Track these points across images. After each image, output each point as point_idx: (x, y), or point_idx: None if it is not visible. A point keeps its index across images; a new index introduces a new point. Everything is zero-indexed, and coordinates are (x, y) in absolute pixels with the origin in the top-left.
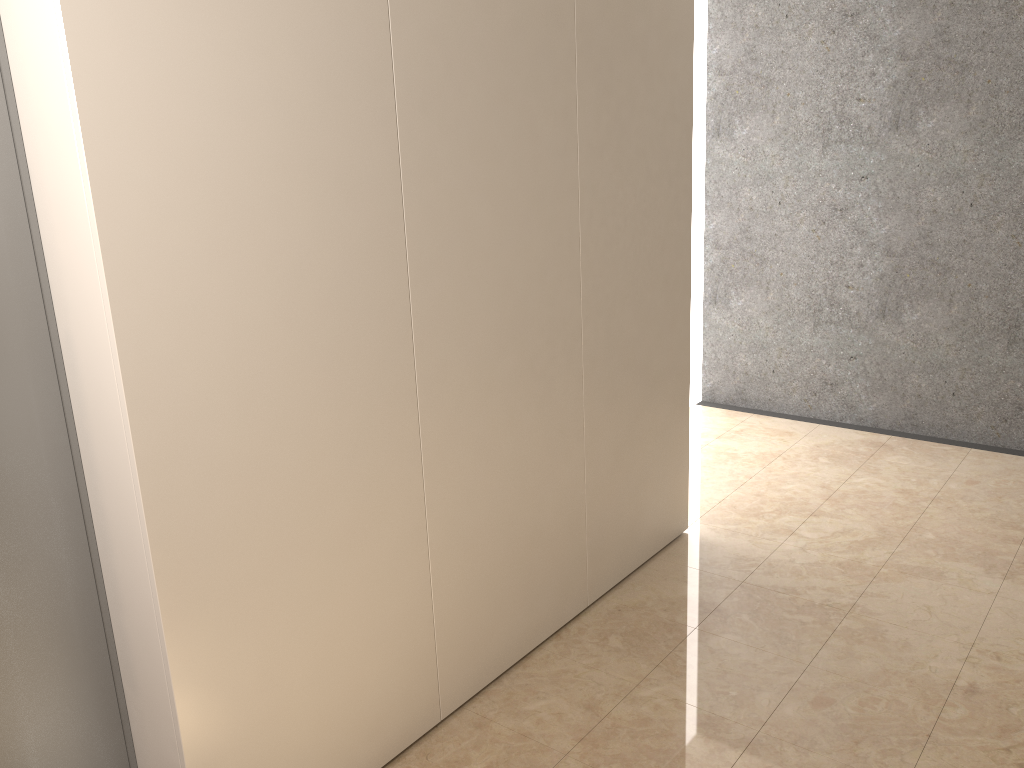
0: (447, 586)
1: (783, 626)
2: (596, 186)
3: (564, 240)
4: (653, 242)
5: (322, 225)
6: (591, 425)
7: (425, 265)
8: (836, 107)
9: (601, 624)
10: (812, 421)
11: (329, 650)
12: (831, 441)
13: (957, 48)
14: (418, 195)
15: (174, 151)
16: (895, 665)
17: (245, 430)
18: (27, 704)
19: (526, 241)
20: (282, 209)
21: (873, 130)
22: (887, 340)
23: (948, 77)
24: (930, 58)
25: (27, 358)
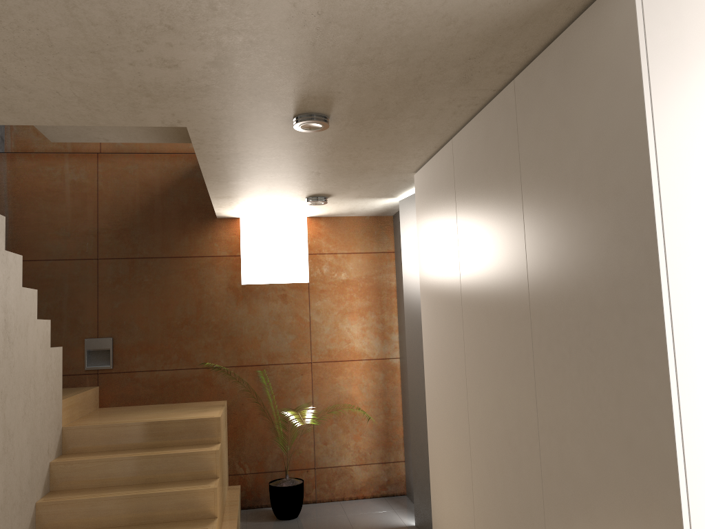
0: None
1: None
2: (542, 314)
3: (523, 354)
4: (604, 385)
5: (447, 321)
6: None
7: (468, 347)
8: None
9: None
10: None
11: (451, 506)
12: None
13: None
14: (465, 311)
15: (427, 293)
16: None
17: (436, 391)
18: None
19: (503, 347)
20: (440, 313)
21: None
22: None
23: None
24: None
25: None
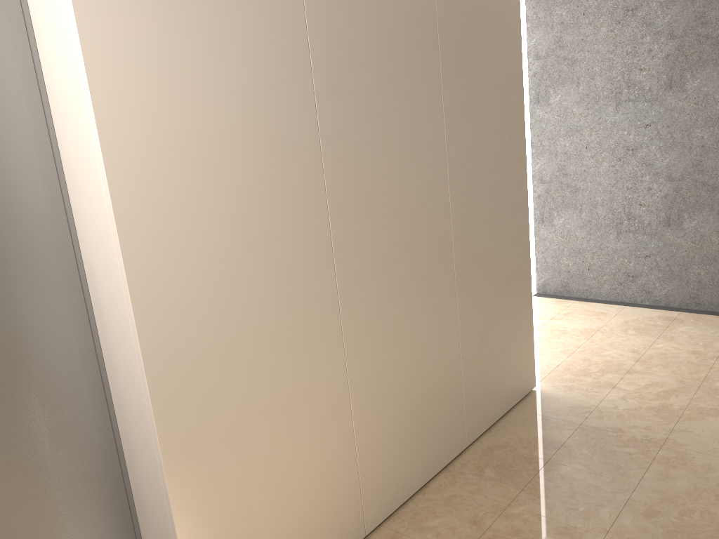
0: (366, 436)
1: (614, 457)
2: (458, 141)
3: (437, 181)
4: (500, 179)
5: (266, 178)
6: (463, 314)
7: (340, 203)
8: (624, 76)
9: (478, 460)
10: (620, 304)
11: (284, 487)
12: (635, 318)
13: (712, 27)
14: (332, 153)
15: (160, 130)
16: (703, 483)
17: (218, 329)
18: (70, 535)
19: (410, 183)
20: (237, 168)
21: (653, 91)
22: (673, 242)
23: (707, 49)
24: (692, 36)
25: (62, 284)
